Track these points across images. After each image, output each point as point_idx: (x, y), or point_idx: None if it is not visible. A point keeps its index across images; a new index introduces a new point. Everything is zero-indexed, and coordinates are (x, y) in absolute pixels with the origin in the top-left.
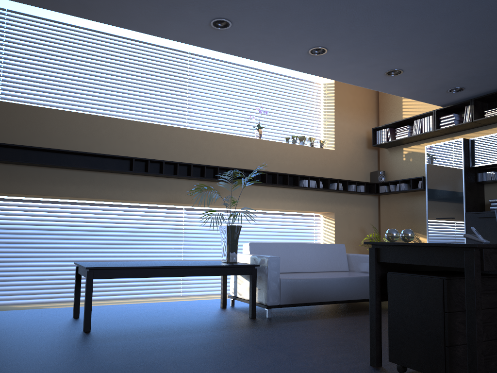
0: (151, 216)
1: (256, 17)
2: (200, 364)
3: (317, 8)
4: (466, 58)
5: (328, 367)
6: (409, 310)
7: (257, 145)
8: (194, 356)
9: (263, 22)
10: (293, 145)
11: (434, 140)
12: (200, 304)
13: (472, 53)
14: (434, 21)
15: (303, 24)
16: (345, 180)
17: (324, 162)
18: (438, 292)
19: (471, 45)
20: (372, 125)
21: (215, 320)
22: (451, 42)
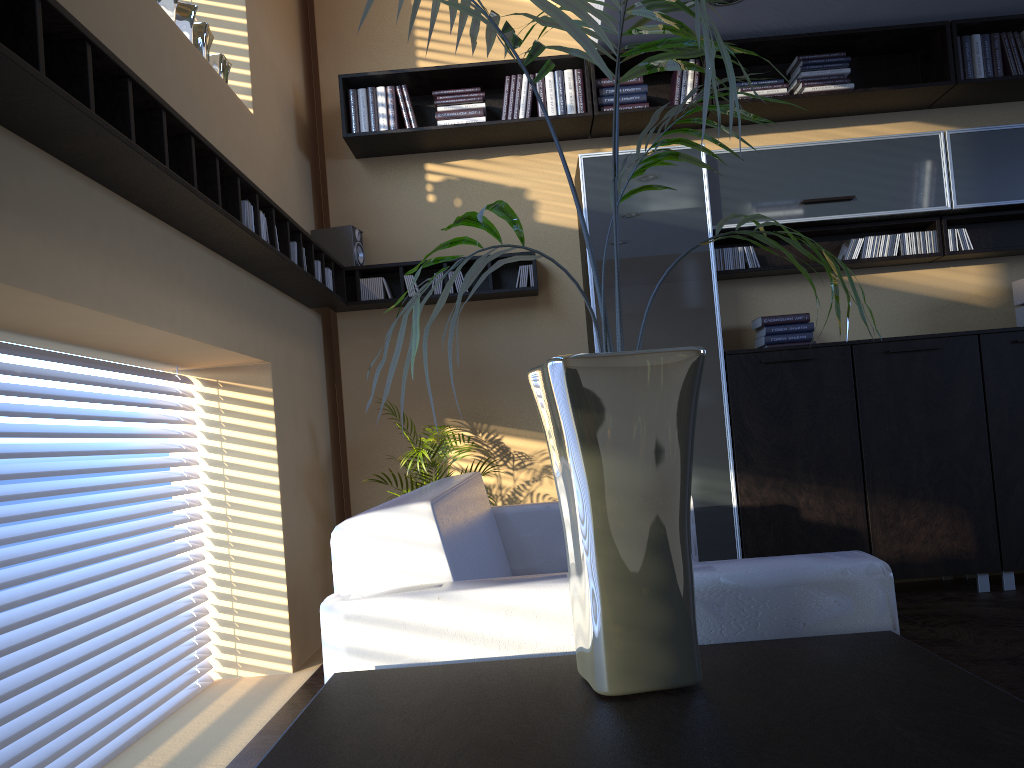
0: None
1: None
2: None
3: None
4: None
5: None
6: None
7: None
8: None
9: None
10: (174, 28)
11: (539, 150)
12: None
13: None
14: None
15: None
16: (312, 239)
17: (241, 154)
18: None
19: None
20: (298, 72)
21: None
22: None
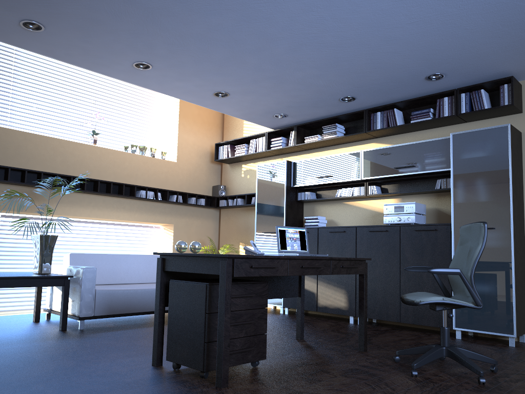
0: None
1: (69, 25)
2: None
3: (131, 26)
4: (280, 89)
5: (110, 369)
6: (183, 313)
7: (91, 152)
8: None
9: (79, 31)
10: (132, 154)
11: (268, 159)
12: (10, 319)
13: (284, 86)
14: (243, 54)
15: (121, 39)
16: (185, 192)
17: (165, 174)
18: (203, 296)
19: (281, 79)
20: (217, 140)
21: (17, 334)
22: (264, 75)
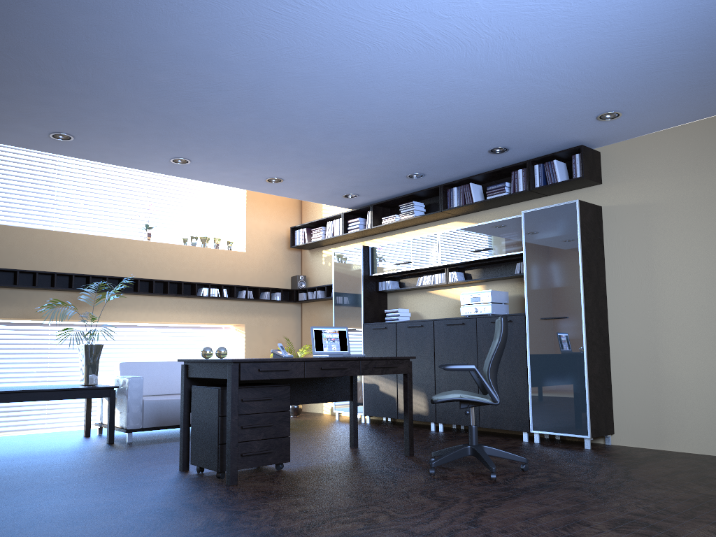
0: (5, 334)
1: (97, 133)
2: (10, 479)
3: (157, 130)
4: (336, 172)
5: (137, 473)
6: (202, 417)
7: (145, 249)
8: (10, 475)
9: (107, 137)
10: (192, 247)
11: (349, 243)
12: (61, 435)
13: (338, 168)
14: (279, 144)
15: (151, 141)
16: (256, 287)
17: (232, 267)
18: (216, 399)
19: (331, 163)
20: (295, 222)
21: (63, 448)
22: (311, 160)
